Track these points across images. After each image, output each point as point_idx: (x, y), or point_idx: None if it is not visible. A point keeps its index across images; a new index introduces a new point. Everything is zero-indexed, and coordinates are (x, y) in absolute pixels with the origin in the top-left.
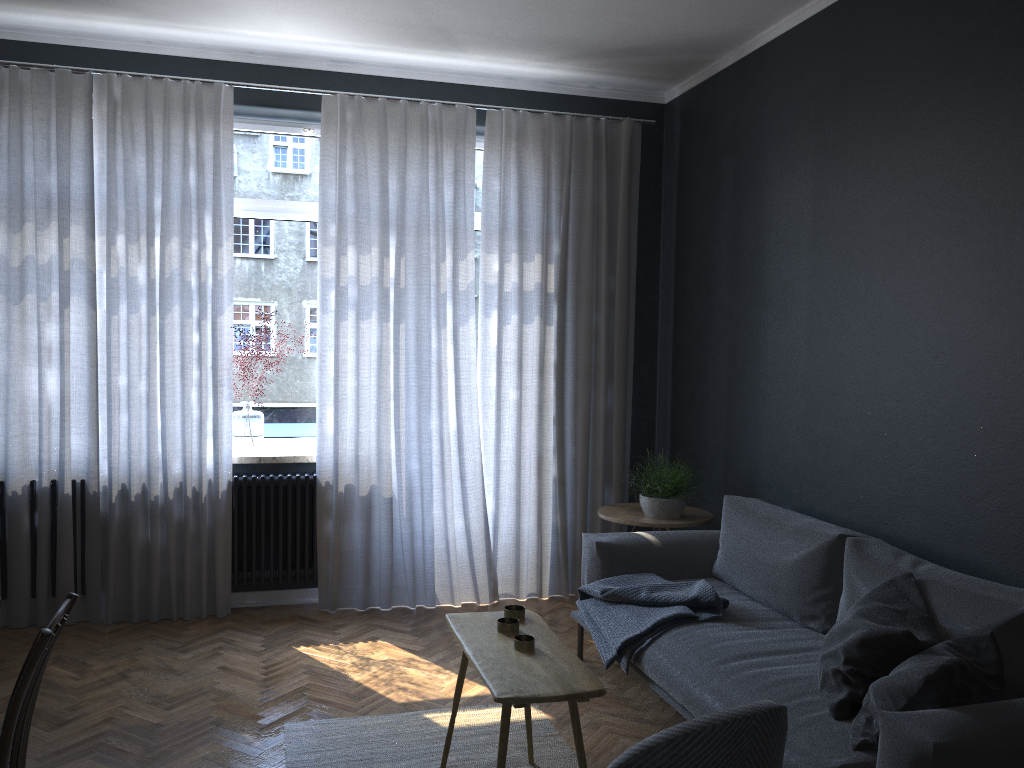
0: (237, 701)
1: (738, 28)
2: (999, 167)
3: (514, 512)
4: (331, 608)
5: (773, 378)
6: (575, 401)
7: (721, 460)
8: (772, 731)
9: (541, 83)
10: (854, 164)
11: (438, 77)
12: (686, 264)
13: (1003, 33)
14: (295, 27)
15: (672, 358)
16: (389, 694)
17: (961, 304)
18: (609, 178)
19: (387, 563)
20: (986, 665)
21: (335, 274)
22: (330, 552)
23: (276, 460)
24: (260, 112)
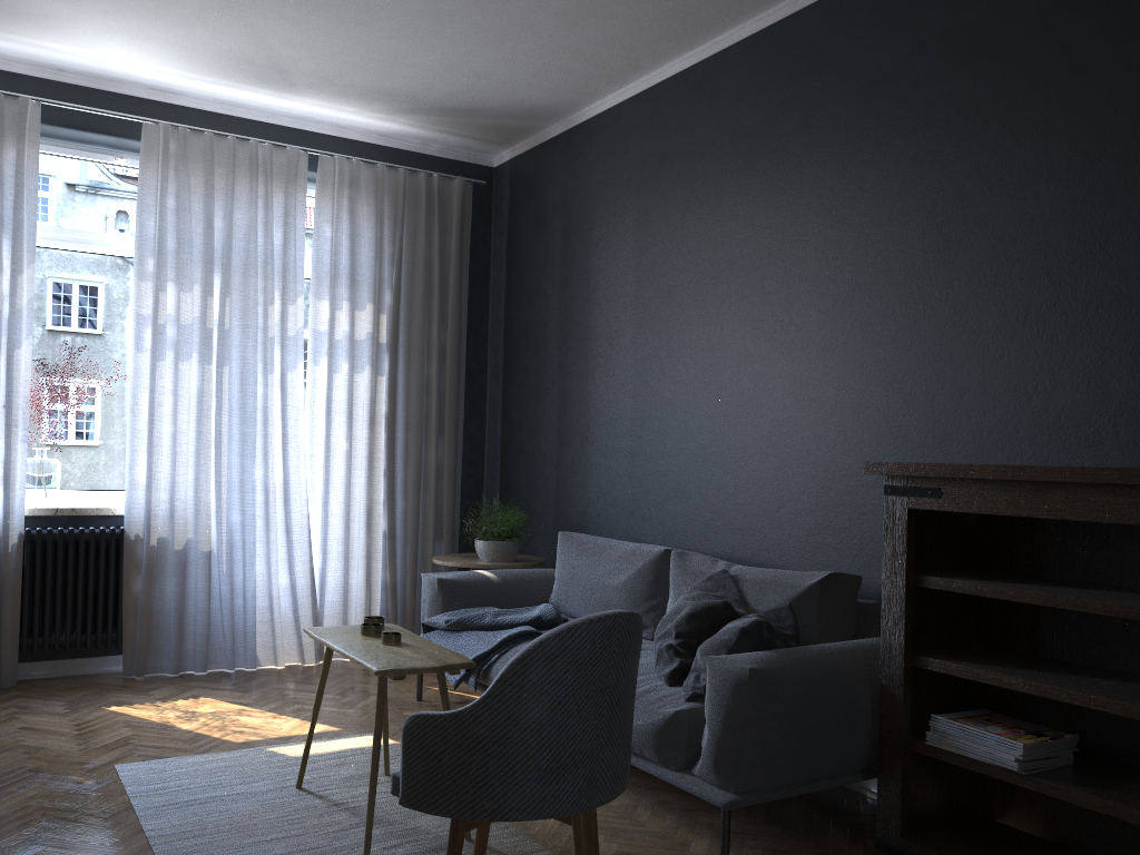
0: (53, 752)
1: (568, 100)
2: (788, 230)
3: (342, 568)
4: (138, 674)
5: (601, 423)
6: (406, 454)
7: (552, 507)
8: (633, 632)
9: (373, 135)
10: (672, 227)
11: (267, 118)
12: (516, 321)
13: (789, 122)
14: (120, 48)
15: (502, 413)
16: (225, 737)
17: (761, 345)
18: (441, 233)
19: (204, 622)
20: (786, 628)
21: (153, 311)
22: (138, 612)
23: (76, 512)
24: (66, 134)
